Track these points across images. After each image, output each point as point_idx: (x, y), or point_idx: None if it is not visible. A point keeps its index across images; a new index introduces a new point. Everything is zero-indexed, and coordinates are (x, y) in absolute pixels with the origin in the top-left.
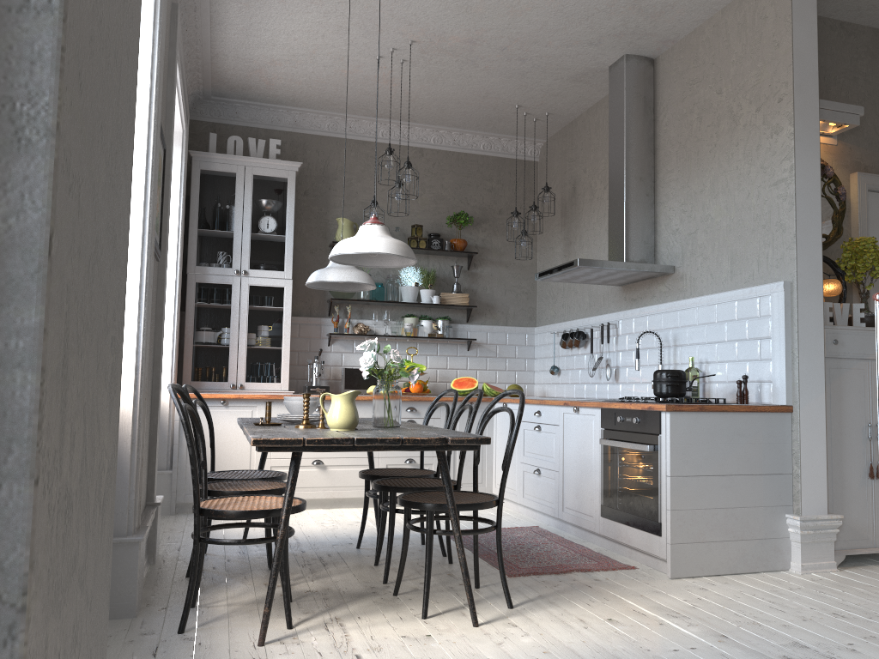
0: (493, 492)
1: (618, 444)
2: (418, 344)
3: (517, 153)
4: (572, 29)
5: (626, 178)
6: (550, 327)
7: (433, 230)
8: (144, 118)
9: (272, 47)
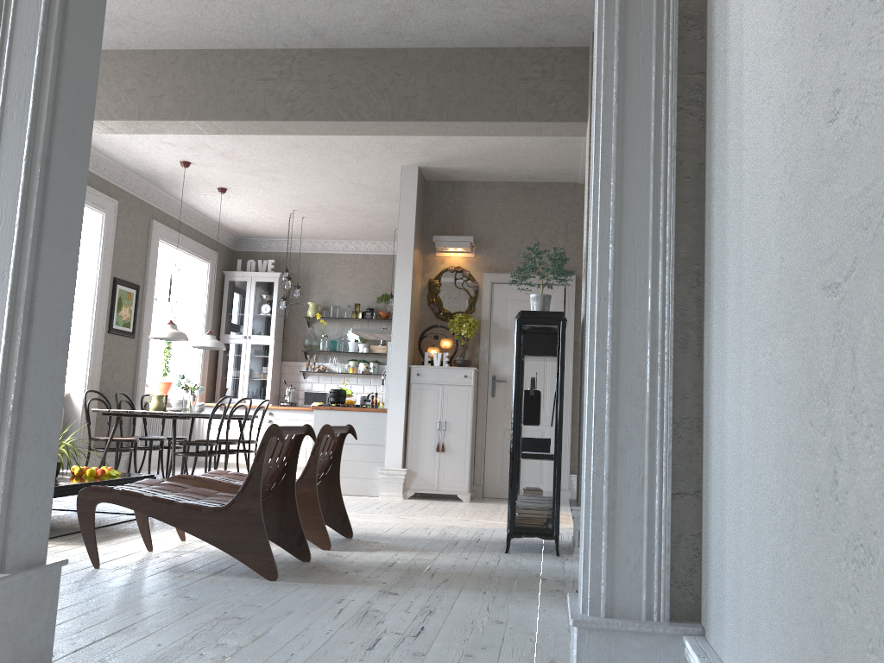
0: None
1: None
2: (358, 378)
3: None
4: (357, 198)
5: None
6: None
7: (373, 305)
8: (93, 286)
9: (239, 218)
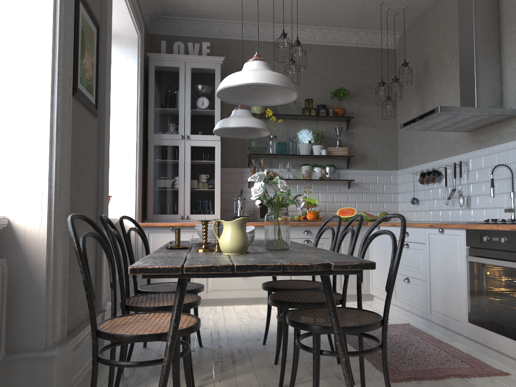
0: (370, 293)
1: (486, 261)
2: (312, 185)
3: (380, 44)
4: None
5: (475, 41)
6: (410, 169)
7: (321, 103)
8: None
9: None
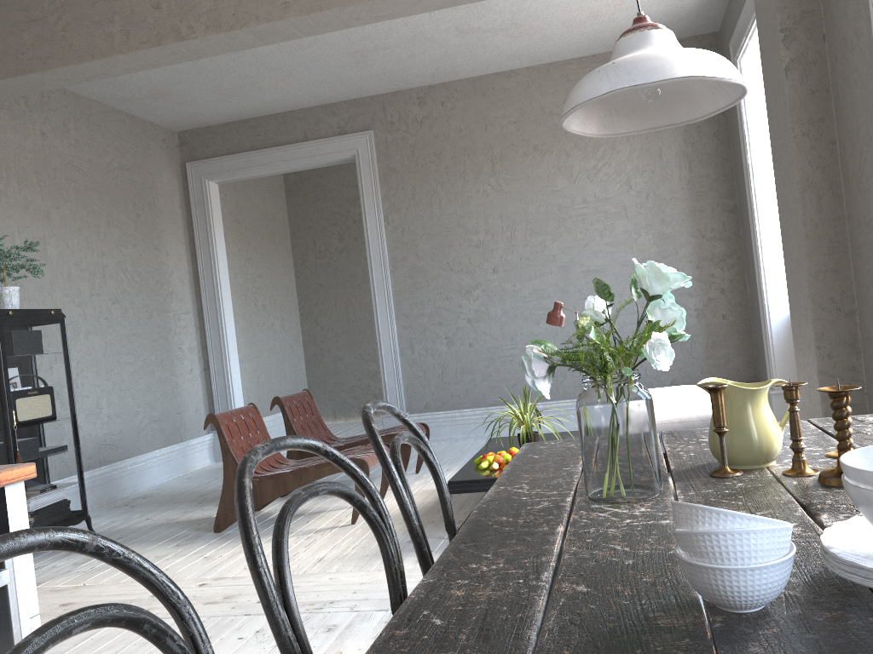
0: None
1: None
2: None
3: None
4: None
5: None
6: None
7: None
8: None
9: None
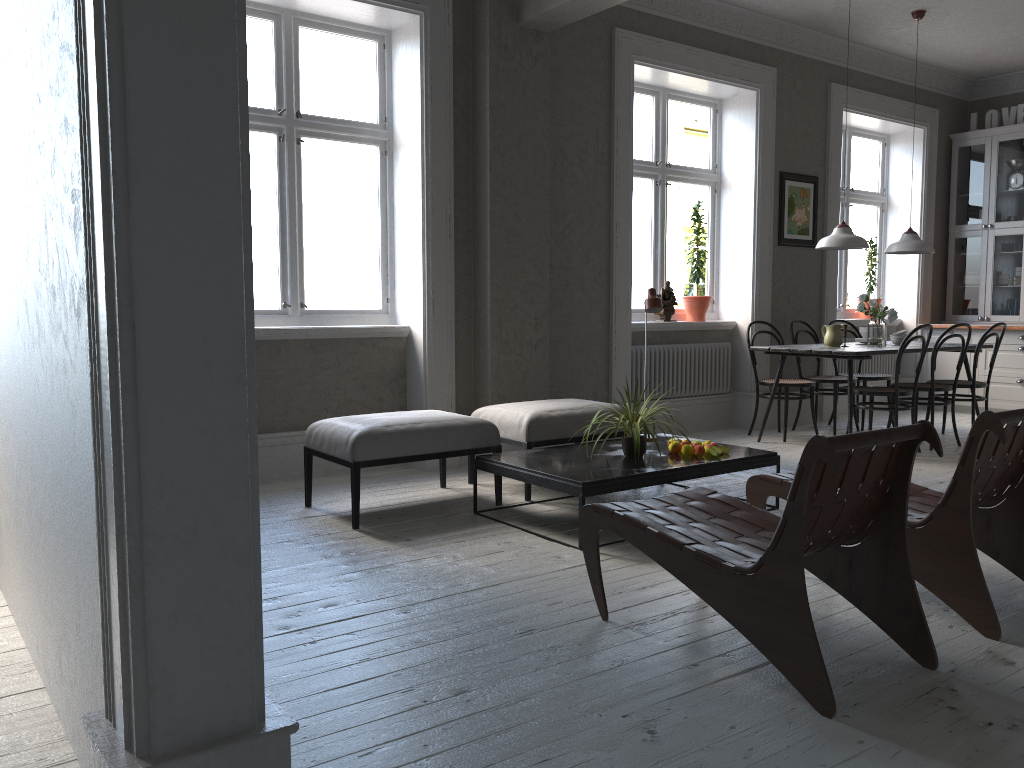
0: None
1: None
2: None
3: None
4: None
5: None
6: None
7: None
8: (752, 187)
9: (960, 51)
